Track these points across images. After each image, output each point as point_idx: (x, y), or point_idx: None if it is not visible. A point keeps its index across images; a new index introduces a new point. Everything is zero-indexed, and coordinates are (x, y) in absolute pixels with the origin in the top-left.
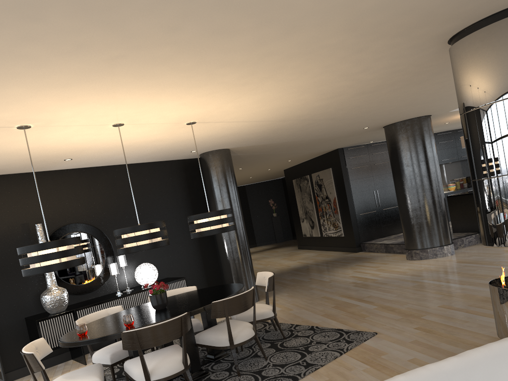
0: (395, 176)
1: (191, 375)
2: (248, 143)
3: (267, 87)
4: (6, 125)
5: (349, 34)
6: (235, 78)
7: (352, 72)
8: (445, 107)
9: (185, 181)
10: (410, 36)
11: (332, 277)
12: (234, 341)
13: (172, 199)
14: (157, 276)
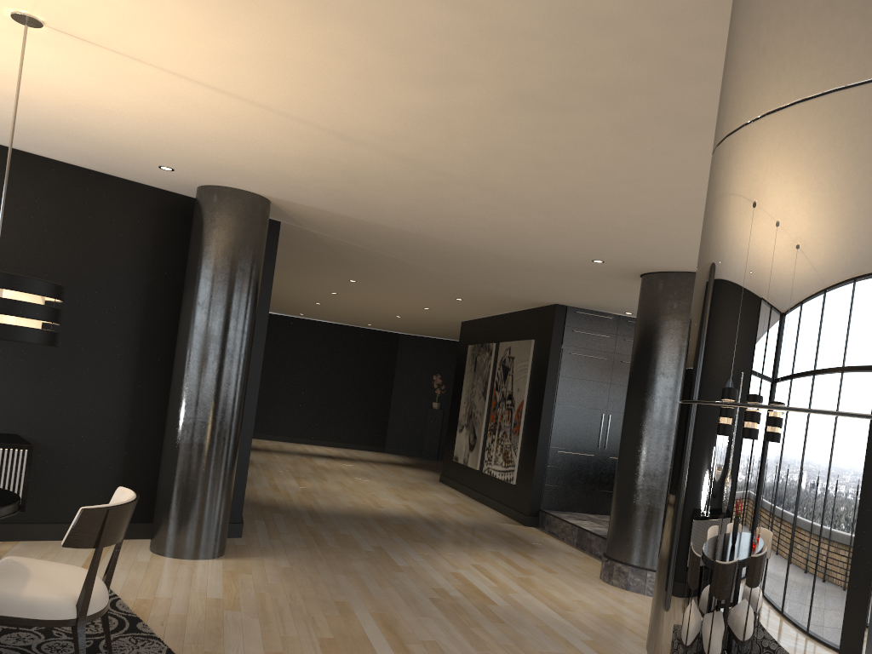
0: (631, 388)
1: None
2: (306, 195)
3: None
4: None
5: None
6: None
7: None
8: None
9: (149, 238)
10: None
11: (419, 561)
12: None
13: (100, 266)
14: None
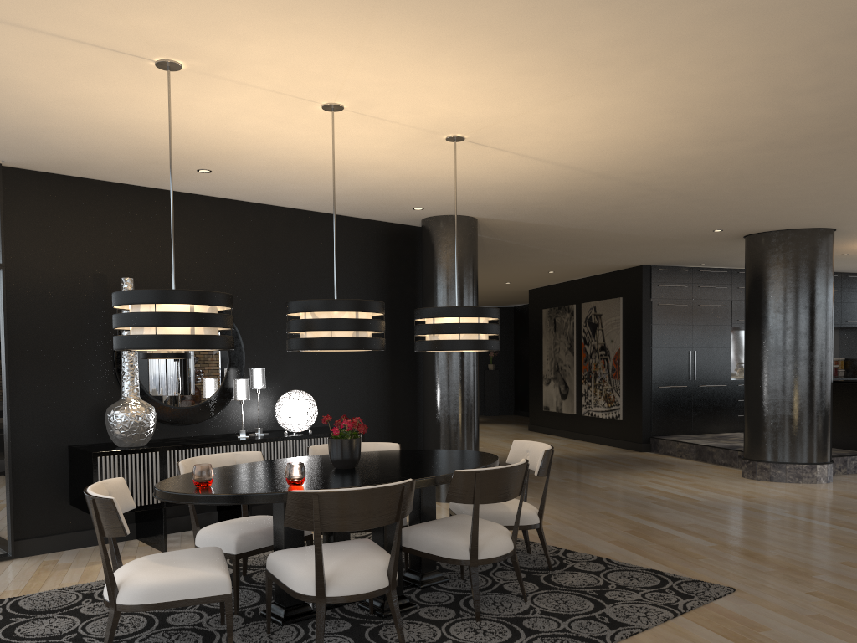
0: (750, 326)
1: (384, 604)
2: (515, 213)
3: (635, 83)
4: (138, 52)
5: None
6: (598, 43)
7: (797, 88)
8: None
9: (387, 262)
10: None
11: (609, 483)
12: (479, 552)
13: (360, 289)
14: (315, 418)
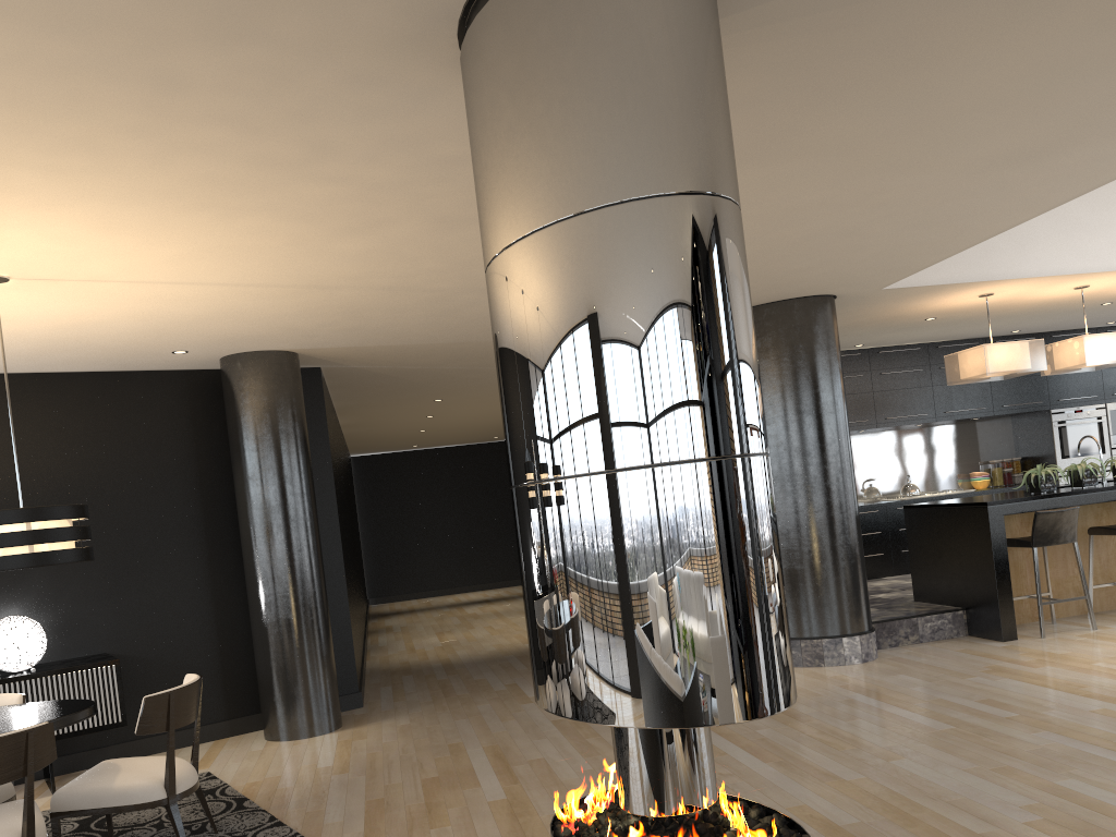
0: None
1: None
2: (325, 339)
3: (42, 186)
4: None
5: (1, 24)
6: None
7: (285, 156)
8: (850, 277)
9: (188, 422)
10: (278, 41)
11: None
12: None
13: (145, 465)
14: (36, 651)
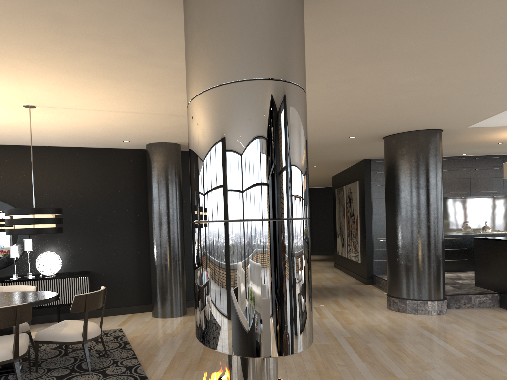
0: (386, 201)
1: None
2: None
3: (28, 66)
4: None
5: None
6: None
7: (130, 54)
8: (447, 120)
9: (131, 172)
10: None
11: None
12: None
13: (112, 190)
14: (56, 267)
